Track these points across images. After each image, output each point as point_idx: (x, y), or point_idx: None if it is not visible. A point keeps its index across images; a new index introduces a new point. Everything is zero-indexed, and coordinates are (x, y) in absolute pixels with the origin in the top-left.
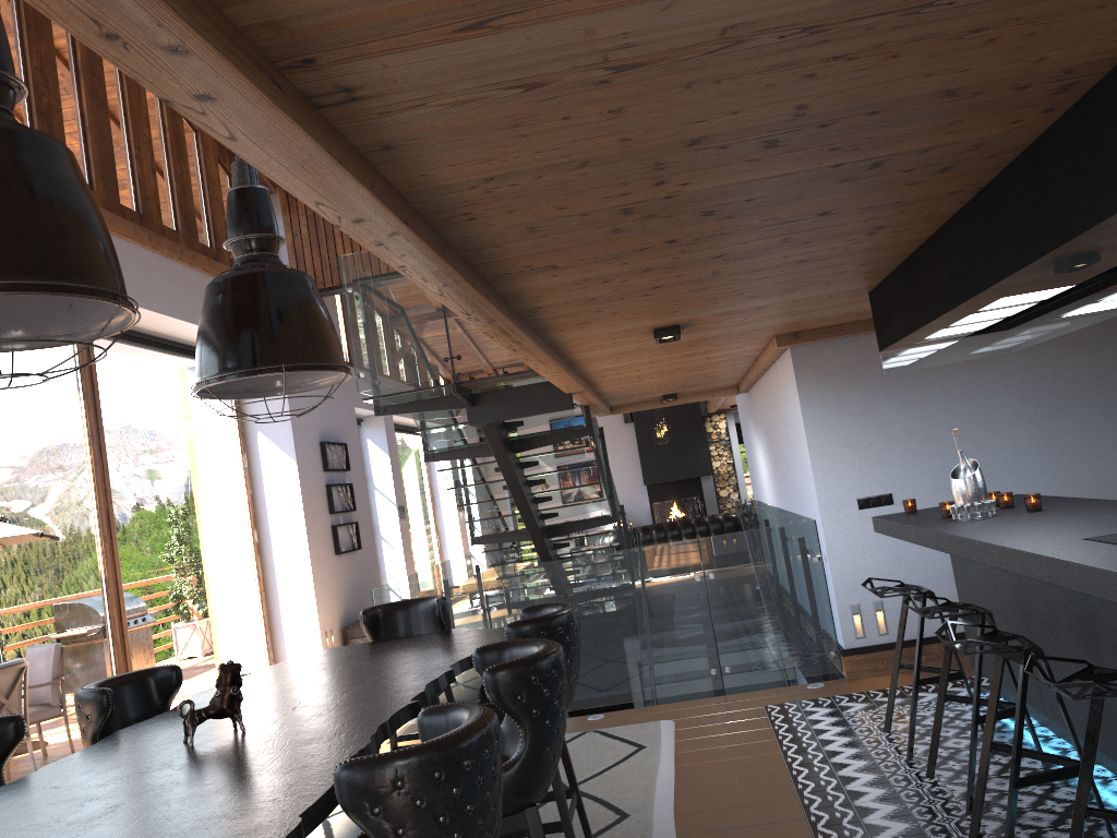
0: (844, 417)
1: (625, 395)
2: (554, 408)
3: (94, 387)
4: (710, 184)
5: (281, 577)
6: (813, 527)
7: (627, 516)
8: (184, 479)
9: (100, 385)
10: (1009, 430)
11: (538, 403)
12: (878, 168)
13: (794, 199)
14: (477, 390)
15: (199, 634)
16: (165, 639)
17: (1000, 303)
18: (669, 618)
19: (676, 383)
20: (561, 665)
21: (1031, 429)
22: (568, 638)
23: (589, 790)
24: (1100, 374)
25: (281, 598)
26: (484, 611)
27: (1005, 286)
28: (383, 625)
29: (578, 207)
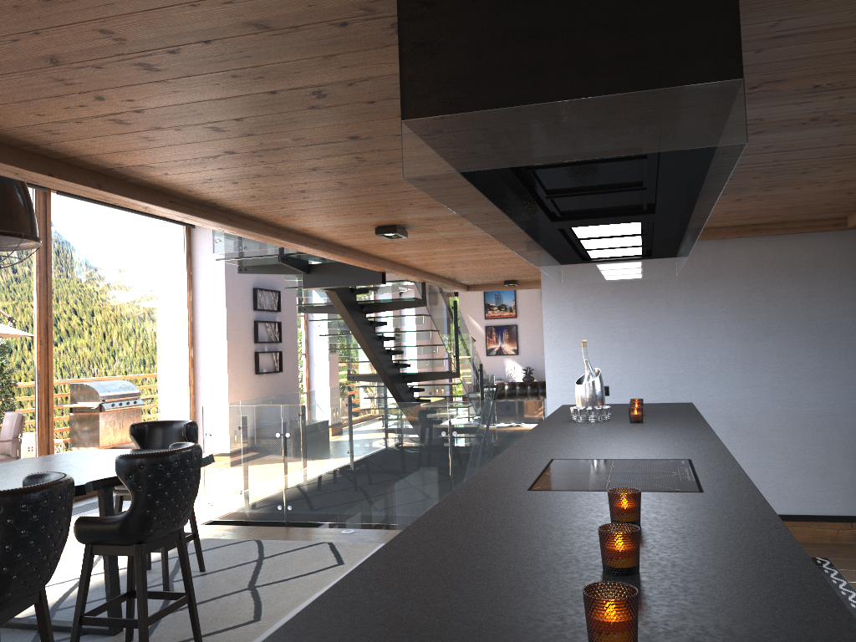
0: (578, 316)
1: (463, 277)
2: (368, 282)
3: (47, 230)
4: (162, 102)
5: (206, 386)
6: (541, 405)
7: (535, 372)
8: (128, 305)
9: (55, 229)
10: (719, 345)
11: (356, 276)
12: (329, 98)
13: (290, 121)
14: (313, 261)
15: (124, 420)
16: (90, 421)
17: (506, 234)
18: (417, 462)
19: (499, 272)
20: (38, 501)
21: (739, 346)
22: (169, 474)
23: (263, 592)
24: (809, 305)
25: (205, 401)
26: (280, 435)
27: (501, 218)
28: (149, 437)
29: (57, 115)
